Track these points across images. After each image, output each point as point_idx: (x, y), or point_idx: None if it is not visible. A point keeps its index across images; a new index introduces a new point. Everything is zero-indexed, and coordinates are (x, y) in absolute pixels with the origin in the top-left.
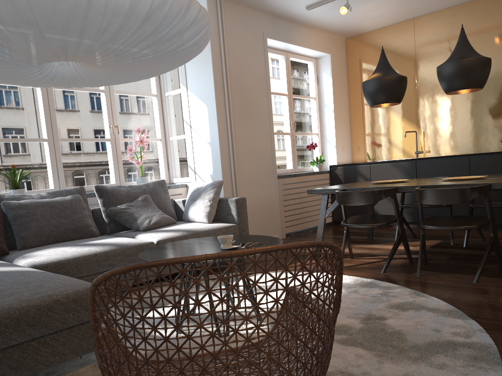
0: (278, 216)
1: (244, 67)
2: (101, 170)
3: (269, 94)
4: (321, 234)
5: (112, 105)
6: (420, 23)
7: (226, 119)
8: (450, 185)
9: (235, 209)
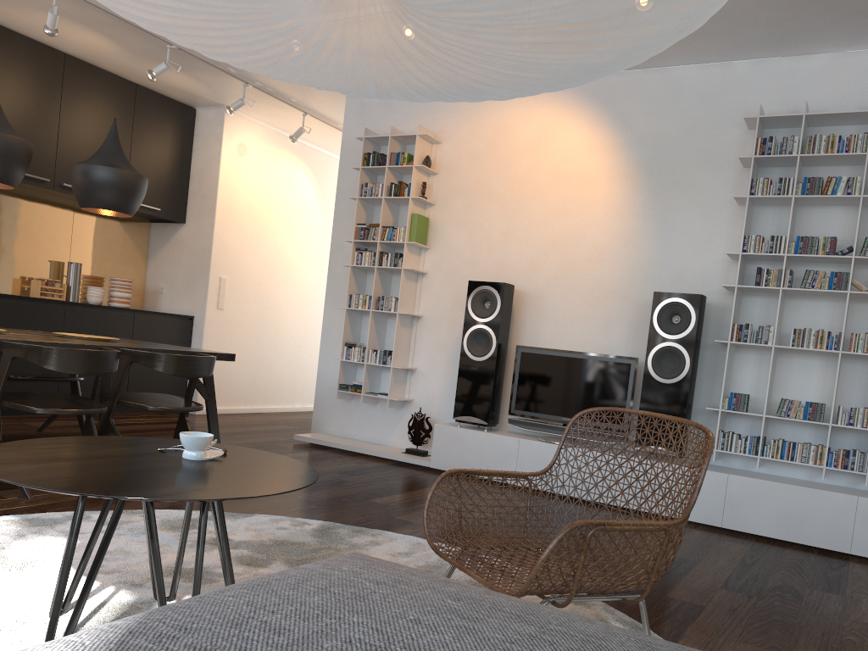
0: None
1: None
2: None
3: None
4: None
5: None
6: None
7: None
8: (52, 344)
9: None
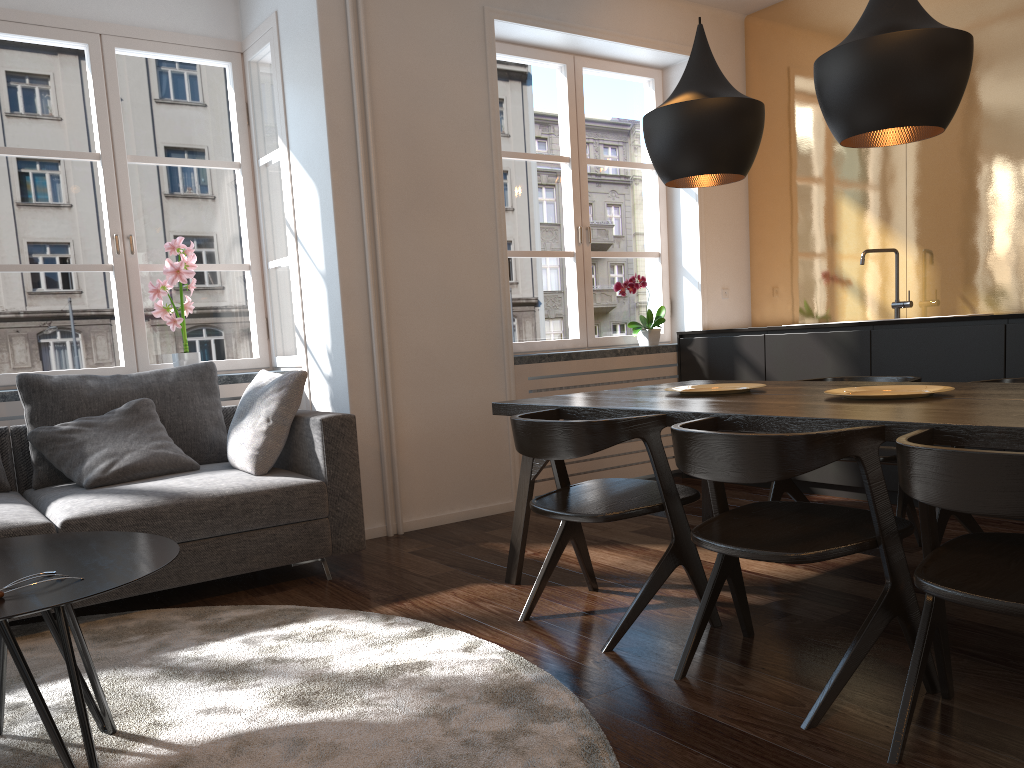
0: (514, 454)
1: (423, 92)
2: None
3: (497, 159)
4: (521, 519)
5: (119, 189)
6: None
7: (363, 220)
8: (784, 420)
9: (320, 444)
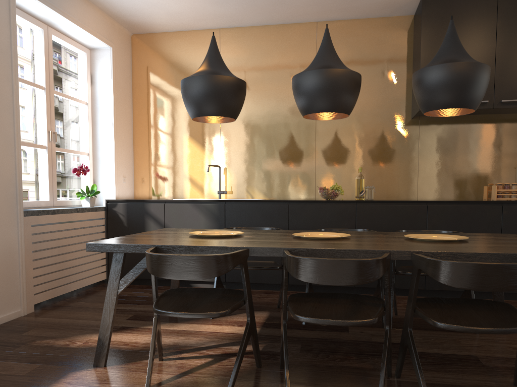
0: (23, 277)
1: None
2: None
3: (16, 77)
4: (109, 321)
5: None
6: (228, 36)
7: None
8: (332, 251)
9: None
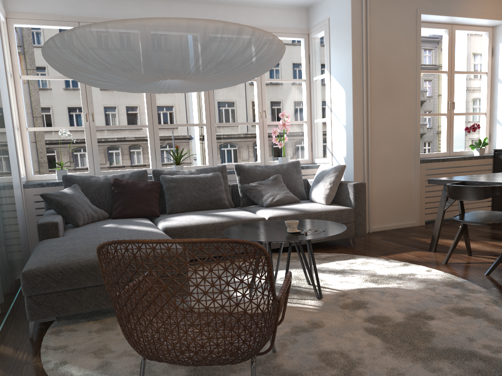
0: (417, 202)
1: (390, 48)
2: (301, 140)
3: (418, 74)
4: (438, 226)
5: (262, 92)
6: None
7: (363, 103)
8: None
9: (352, 194)
